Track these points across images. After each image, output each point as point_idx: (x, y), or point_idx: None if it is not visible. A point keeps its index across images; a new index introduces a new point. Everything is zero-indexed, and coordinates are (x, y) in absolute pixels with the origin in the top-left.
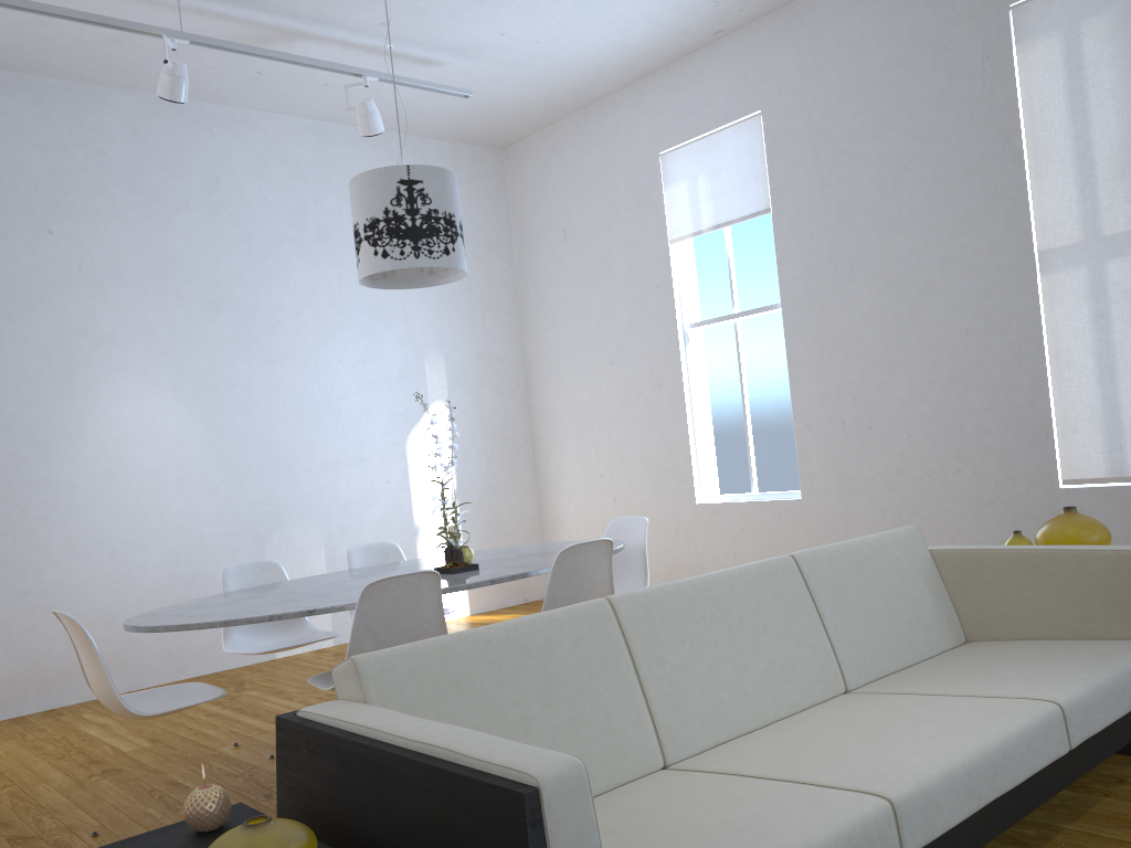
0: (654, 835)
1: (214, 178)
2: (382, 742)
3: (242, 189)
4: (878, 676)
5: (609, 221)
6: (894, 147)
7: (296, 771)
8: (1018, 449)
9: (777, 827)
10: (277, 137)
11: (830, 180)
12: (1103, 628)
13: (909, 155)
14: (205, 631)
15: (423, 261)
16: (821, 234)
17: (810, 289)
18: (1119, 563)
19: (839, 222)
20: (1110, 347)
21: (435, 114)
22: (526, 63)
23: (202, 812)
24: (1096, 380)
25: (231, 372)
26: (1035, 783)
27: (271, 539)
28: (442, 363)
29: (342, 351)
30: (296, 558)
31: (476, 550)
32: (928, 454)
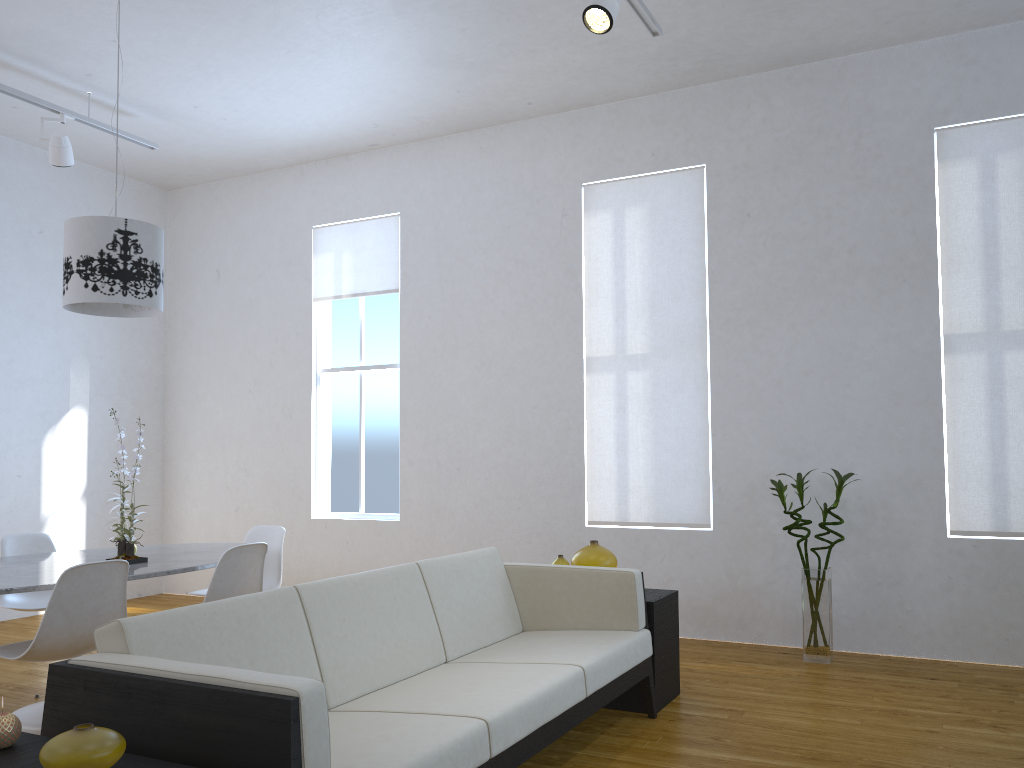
0: (336, 745)
1: None
2: (162, 677)
3: None
4: (467, 652)
5: (261, 272)
6: (496, 263)
7: (68, 705)
8: (561, 496)
9: (419, 737)
10: None
11: (447, 277)
12: (609, 622)
13: (506, 271)
14: None
15: (130, 299)
16: (436, 316)
17: (423, 357)
18: (621, 579)
19: (451, 310)
20: (625, 430)
21: (114, 151)
22: (209, 131)
23: (3, 732)
24: (615, 452)
25: None
26: (565, 717)
27: None
28: (87, 372)
29: None
30: None
31: (98, 546)
32: (499, 494)
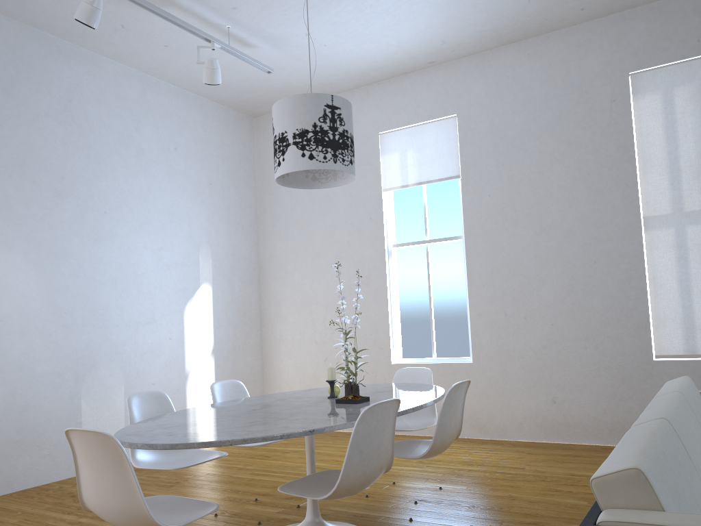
0: None
1: (68, 97)
2: None
3: (87, 110)
4: None
5: None
6: (549, 146)
7: None
8: (627, 335)
9: None
10: (115, 78)
11: (504, 162)
12: None
13: (560, 152)
14: (31, 451)
15: (339, 165)
16: (496, 194)
17: (486, 228)
18: None
19: (509, 188)
20: (688, 276)
21: (226, 83)
22: (308, 58)
23: None
24: (678, 295)
25: (68, 245)
26: None
27: (86, 378)
28: (210, 256)
29: (147, 239)
30: (103, 393)
31: None
32: (565, 336)
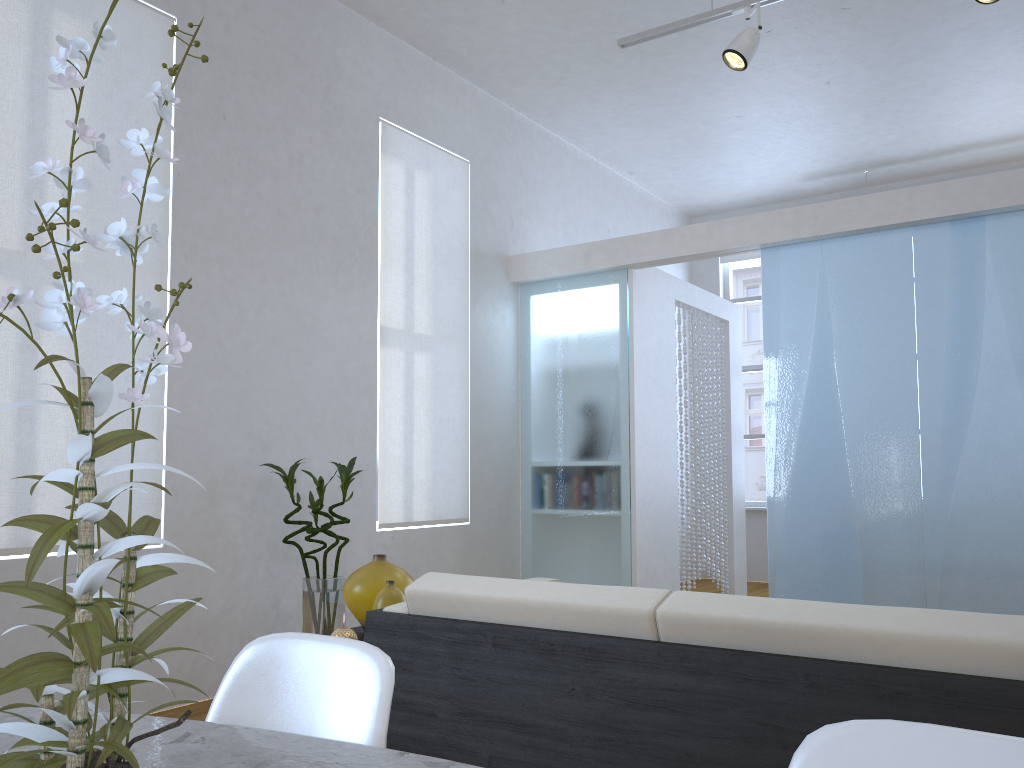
0: None
1: None
2: None
3: None
4: None
5: None
6: None
7: None
8: None
9: None
10: None
11: None
12: None
13: None
14: None
15: None
16: None
17: None
18: None
19: None
20: (35, 387)
21: None
22: None
23: None
24: (13, 424)
25: None
26: None
27: None
28: None
29: None
30: None
31: None
32: None
